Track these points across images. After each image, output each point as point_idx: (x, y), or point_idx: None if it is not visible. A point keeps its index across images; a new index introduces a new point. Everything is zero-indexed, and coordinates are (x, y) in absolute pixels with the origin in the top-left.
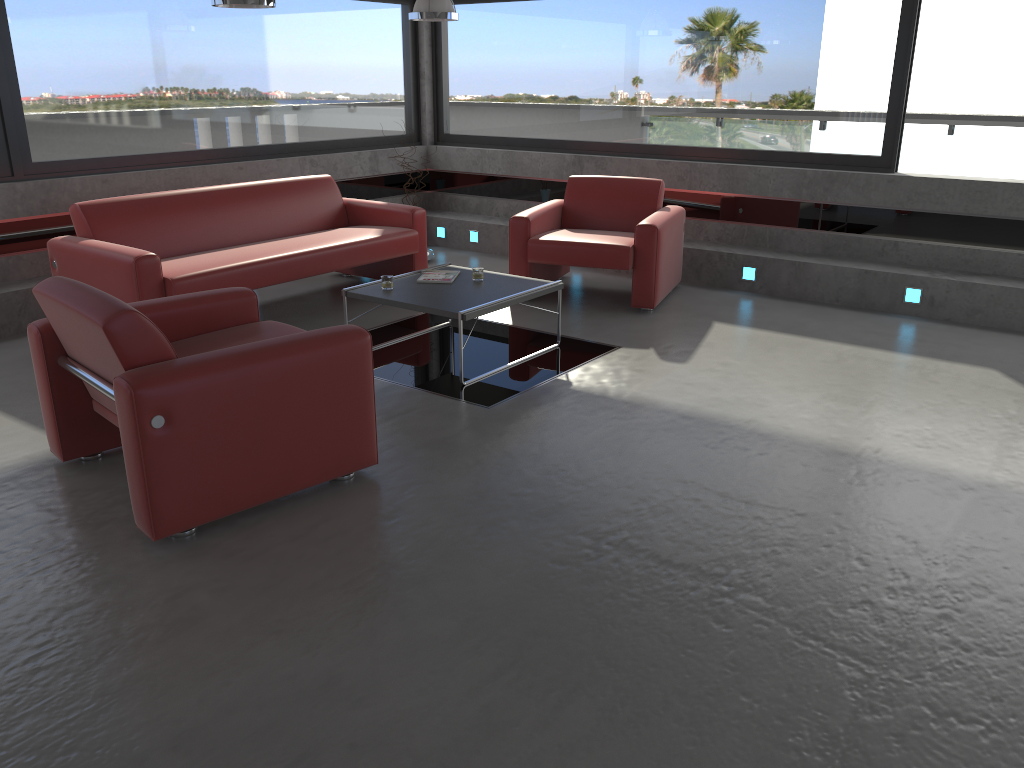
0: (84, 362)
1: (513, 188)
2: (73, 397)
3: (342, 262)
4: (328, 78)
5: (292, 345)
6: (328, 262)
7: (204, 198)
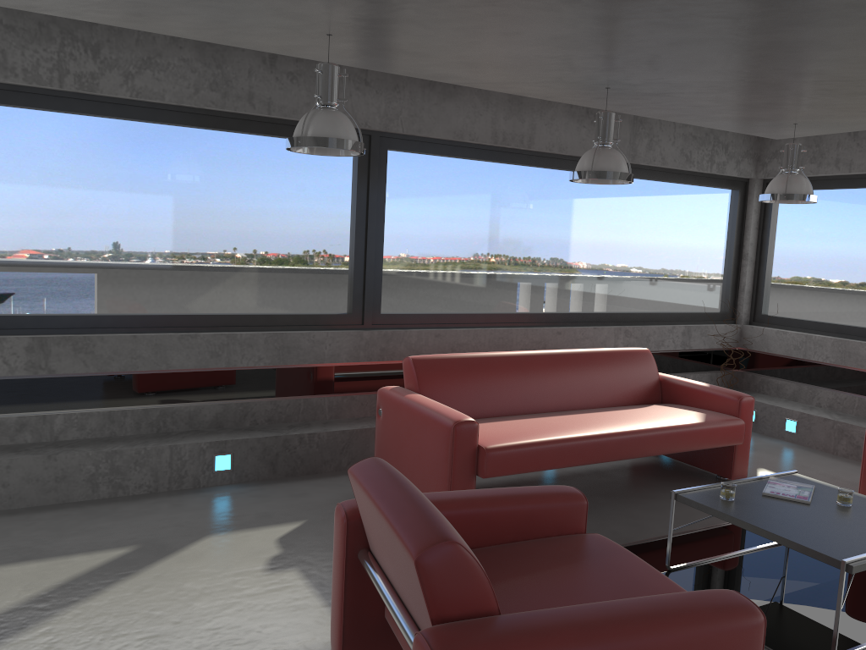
0: (385, 569)
1: (842, 379)
2: (365, 598)
3: (660, 447)
4: (652, 254)
5: (656, 621)
6: (645, 446)
7: (525, 362)
